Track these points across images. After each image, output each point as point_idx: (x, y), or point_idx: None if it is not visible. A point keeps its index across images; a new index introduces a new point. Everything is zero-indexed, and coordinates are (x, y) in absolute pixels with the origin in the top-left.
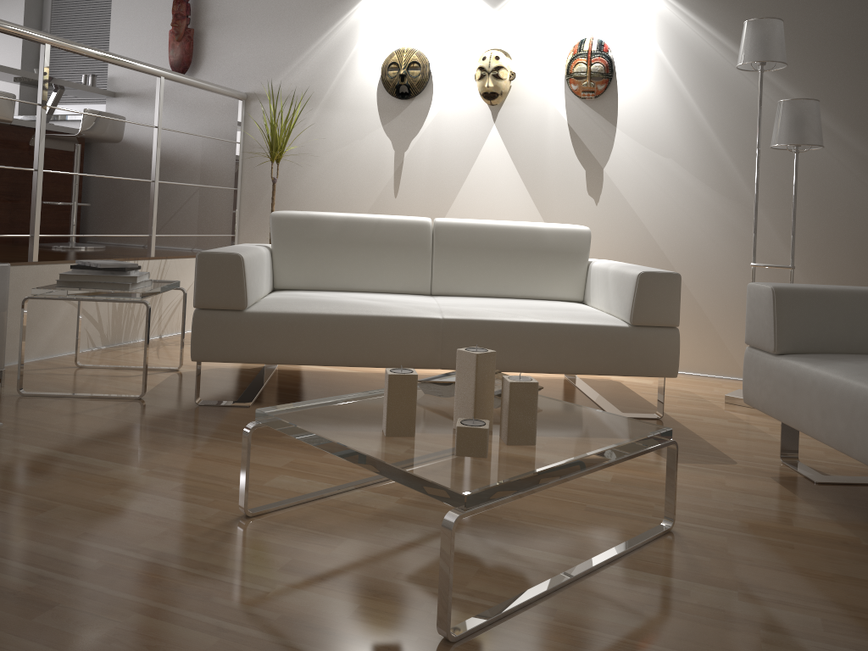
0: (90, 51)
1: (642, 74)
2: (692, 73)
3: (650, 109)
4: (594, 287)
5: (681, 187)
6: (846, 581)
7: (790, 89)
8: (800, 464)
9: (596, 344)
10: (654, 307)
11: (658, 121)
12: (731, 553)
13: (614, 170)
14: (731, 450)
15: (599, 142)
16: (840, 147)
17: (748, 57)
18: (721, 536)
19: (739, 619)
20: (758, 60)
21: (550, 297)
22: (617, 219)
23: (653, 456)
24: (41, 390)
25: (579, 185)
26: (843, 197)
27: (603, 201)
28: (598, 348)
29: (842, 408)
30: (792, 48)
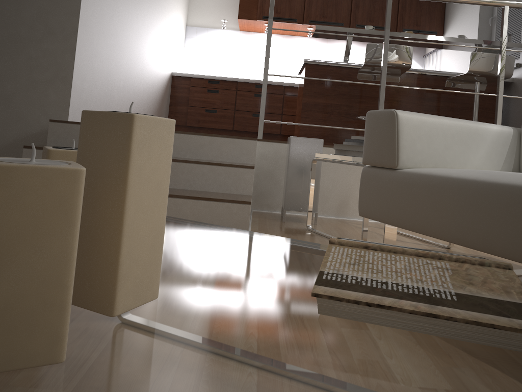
0: None
1: None
2: None
3: None
4: None
5: None
6: None
7: None
8: None
9: None
10: None
11: None
12: None
13: None
14: None
15: None
16: None
17: None
18: None
19: None
20: None
21: None
22: None
23: None
24: (326, 231)
25: None
26: None
27: None
28: None
29: None
30: None
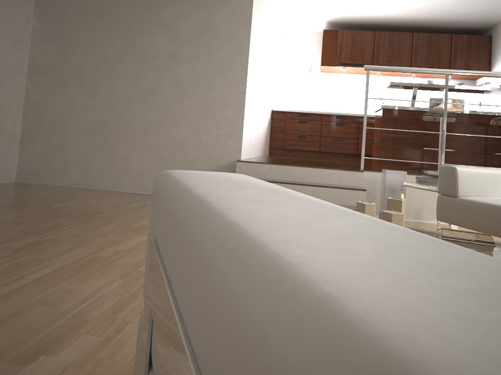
0: (472, 73)
1: None
2: None
3: None
4: None
5: None
6: None
7: None
8: None
9: None
10: None
11: None
12: None
13: None
14: None
15: None
16: None
17: None
18: None
19: None
20: None
21: None
22: None
23: None
24: None
25: None
26: None
27: None
28: None
29: None
30: None
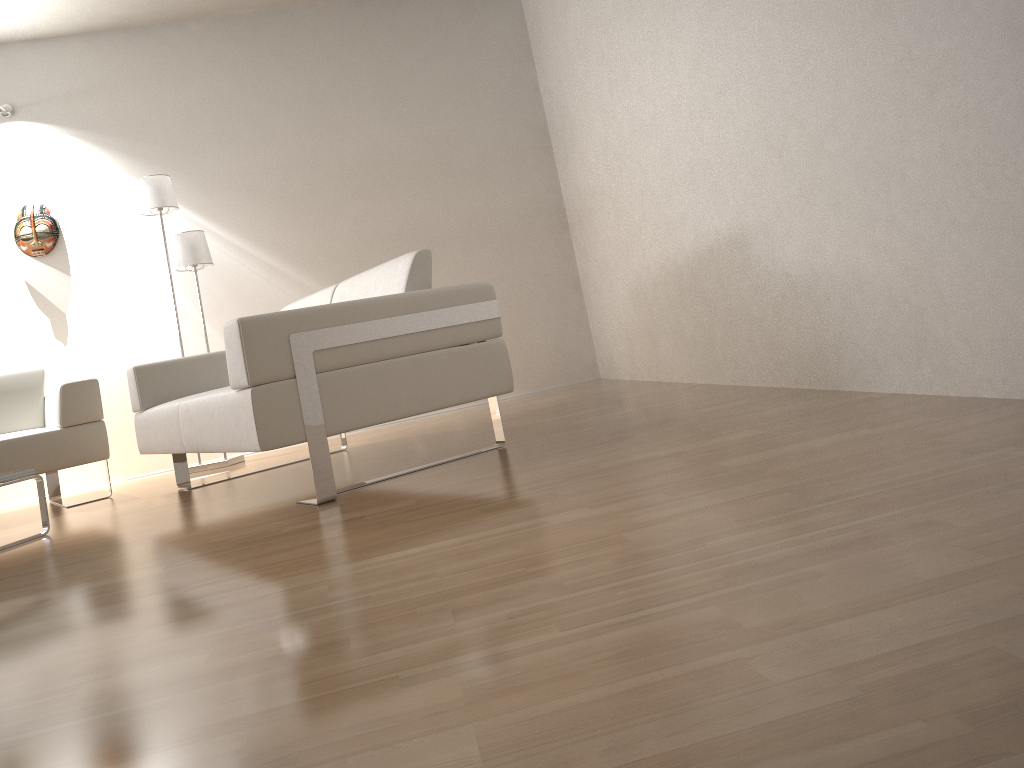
0: None
1: (86, 227)
2: (128, 221)
3: (98, 256)
4: (47, 412)
5: (138, 316)
6: (142, 516)
7: (207, 222)
8: (189, 485)
9: (33, 449)
10: (79, 408)
11: (107, 265)
12: (79, 529)
13: (76, 313)
14: (147, 494)
15: (58, 292)
16: (252, 260)
17: (145, 206)
18: (82, 526)
19: (51, 545)
20: (152, 207)
21: (11, 431)
22: (87, 354)
23: (78, 513)
24: None
25: (46, 333)
26: (261, 297)
27: (71, 342)
28: (35, 452)
29: (158, 426)
30: (202, 191)
